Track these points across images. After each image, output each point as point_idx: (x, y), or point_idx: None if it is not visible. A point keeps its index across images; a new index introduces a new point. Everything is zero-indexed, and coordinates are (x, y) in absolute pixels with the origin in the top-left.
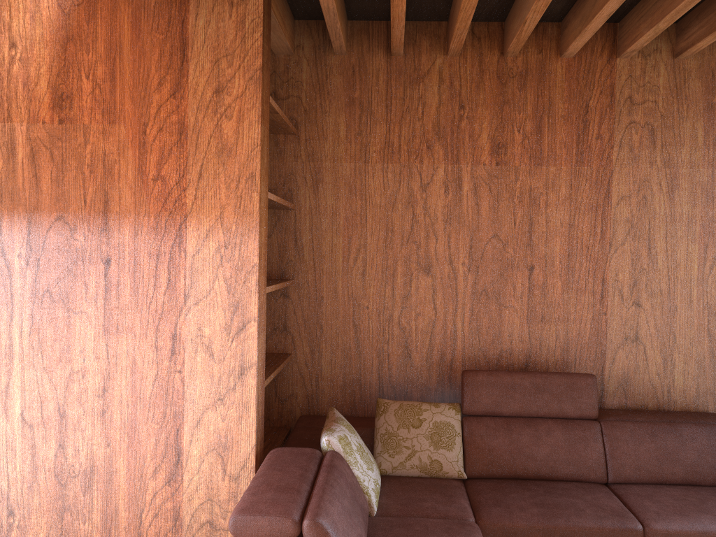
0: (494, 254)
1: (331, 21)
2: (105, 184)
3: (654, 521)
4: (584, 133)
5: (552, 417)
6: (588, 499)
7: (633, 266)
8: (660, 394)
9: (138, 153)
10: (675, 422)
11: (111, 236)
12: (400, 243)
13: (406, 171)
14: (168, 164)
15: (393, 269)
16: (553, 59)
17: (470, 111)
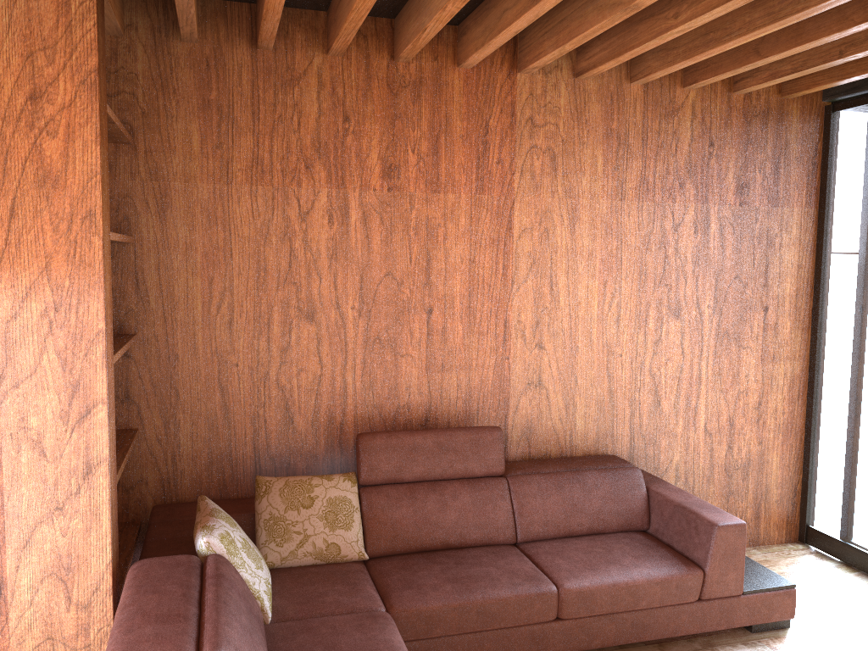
0: (388, 295)
1: (183, 5)
2: None
3: (567, 580)
4: (485, 156)
5: (458, 477)
6: (501, 565)
7: (535, 305)
8: (562, 440)
9: None
10: (579, 470)
11: None
12: (276, 285)
13: (281, 196)
14: None
15: (268, 316)
16: (450, 68)
17: (356, 125)
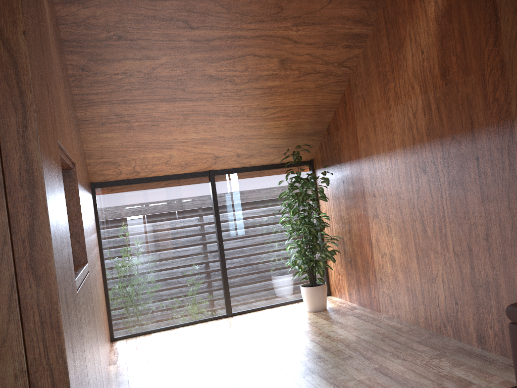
0: None
1: None
2: (469, 112)
3: None
4: None
5: None
6: None
7: None
8: None
9: (482, 88)
10: None
11: (476, 143)
12: None
13: None
14: (498, 90)
15: None
16: None
17: None
